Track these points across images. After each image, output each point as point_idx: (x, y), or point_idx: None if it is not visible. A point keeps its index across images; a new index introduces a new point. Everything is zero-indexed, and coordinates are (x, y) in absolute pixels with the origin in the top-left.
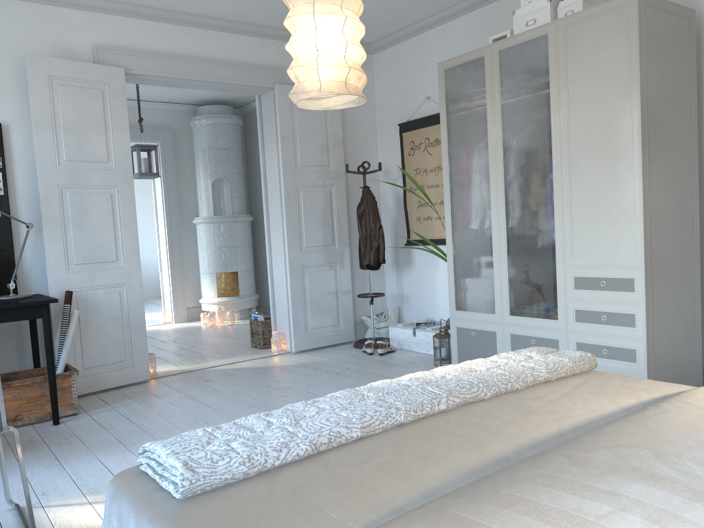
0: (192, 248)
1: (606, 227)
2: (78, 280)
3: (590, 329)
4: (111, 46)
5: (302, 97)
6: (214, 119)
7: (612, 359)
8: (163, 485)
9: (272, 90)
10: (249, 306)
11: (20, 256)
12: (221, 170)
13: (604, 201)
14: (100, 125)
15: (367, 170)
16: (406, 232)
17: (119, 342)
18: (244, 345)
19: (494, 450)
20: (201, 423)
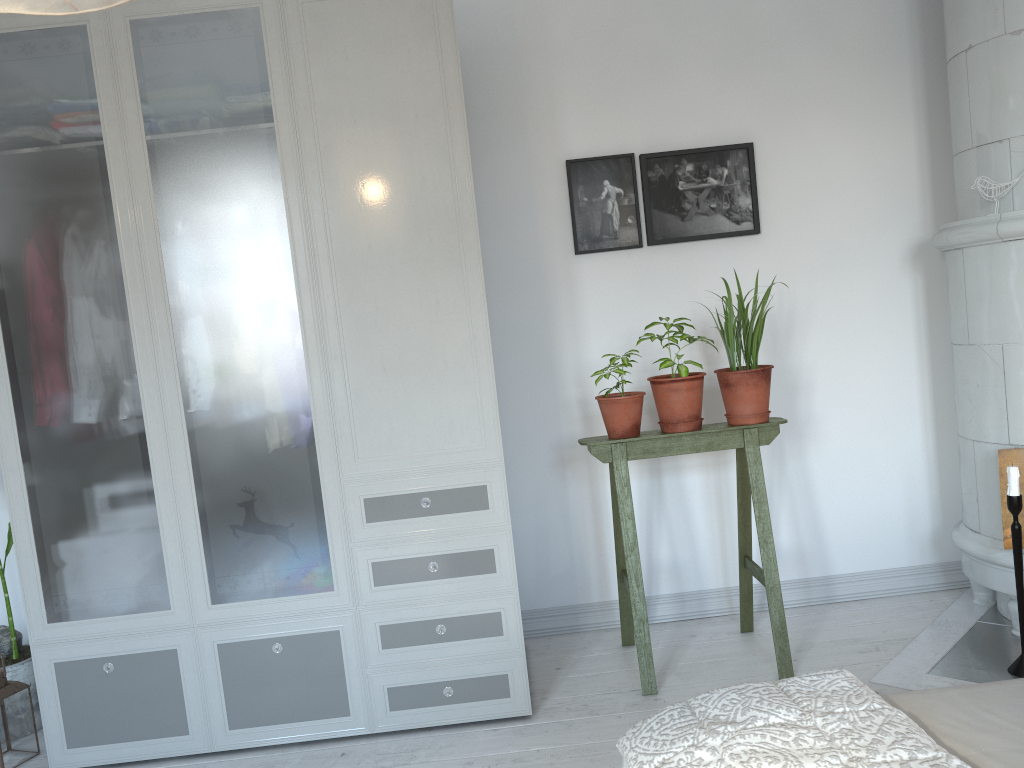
0: None
1: (423, 396)
2: None
3: (408, 594)
4: None
5: None
6: None
7: (457, 641)
8: None
9: None
10: None
11: None
12: None
13: (416, 348)
14: None
15: None
16: None
17: None
18: None
19: None
20: None
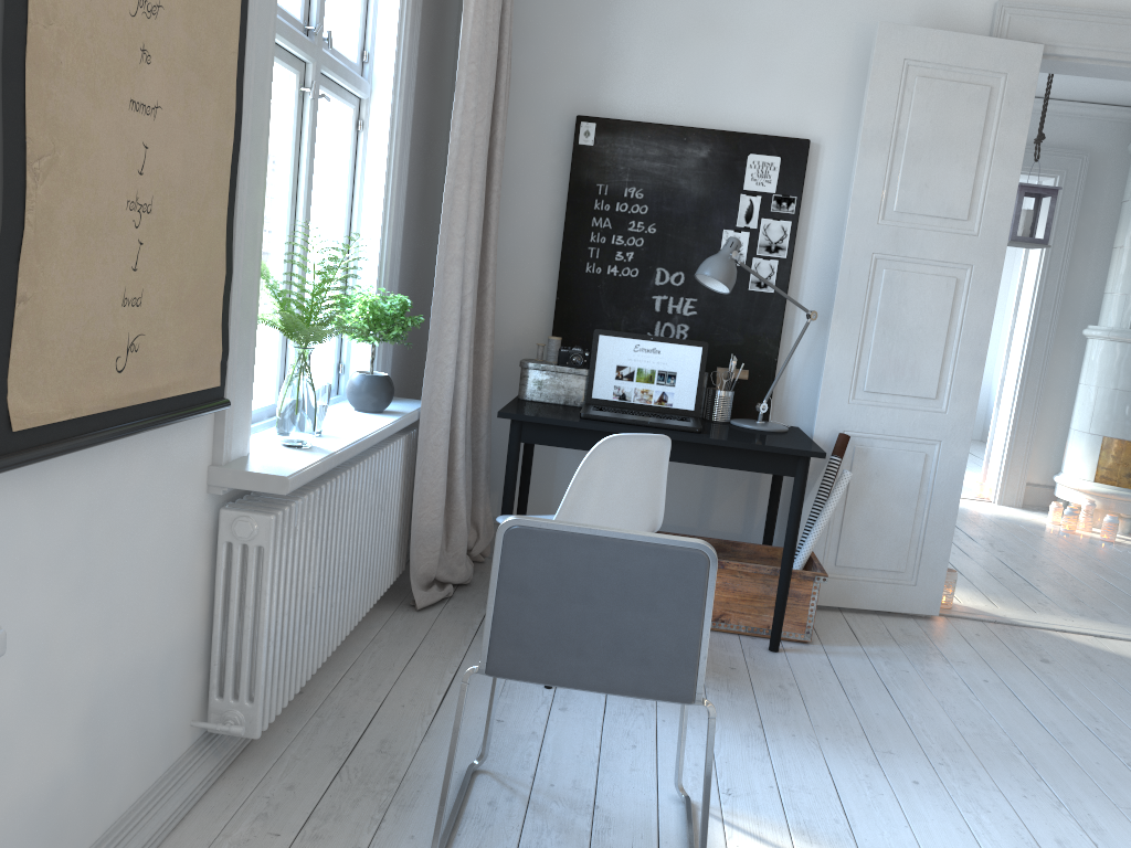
0: (1066, 379)
1: None
2: (863, 418)
3: None
4: (1030, 2)
5: None
6: None
7: None
8: None
9: None
10: None
11: (786, 362)
12: None
13: None
14: (969, 152)
15: None
16: None
17: (901, 539)
18: (1130, 600)
19: None
20: (1021, 763)
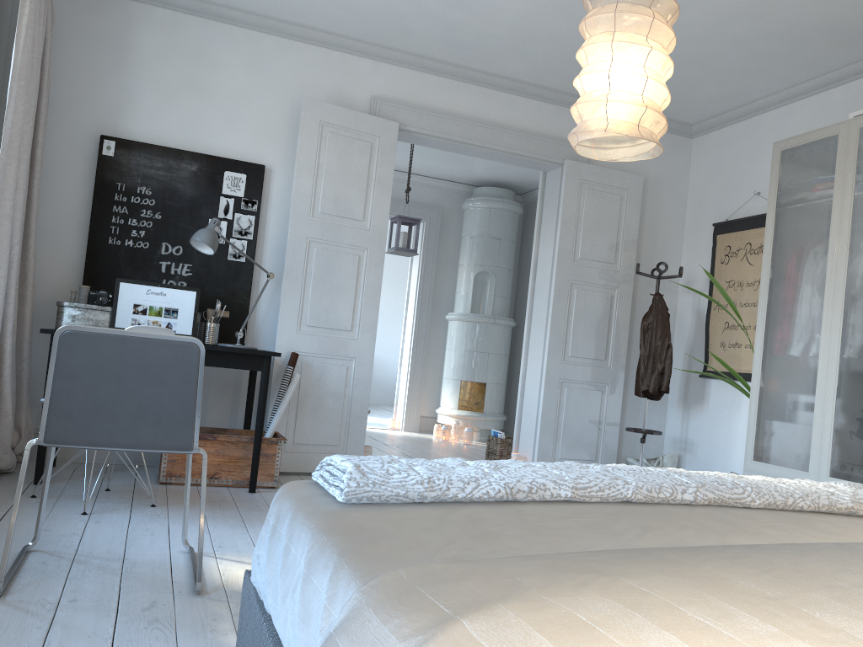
0: (439, 348)
1: None
2: (307, 343)
3: None
4: (390, 99)
5: (582, 138)
6: (491, 202)
7: None
8: (330, 491)
9: (560, 166)
10: (493, 427)
11: (255, 305)
12: (487, 261)
13: None
14: (362, 180)
15: (663, 273)
16: (704, 360)
17: (335, 423)
18: None
19: (743, 543)
20: None
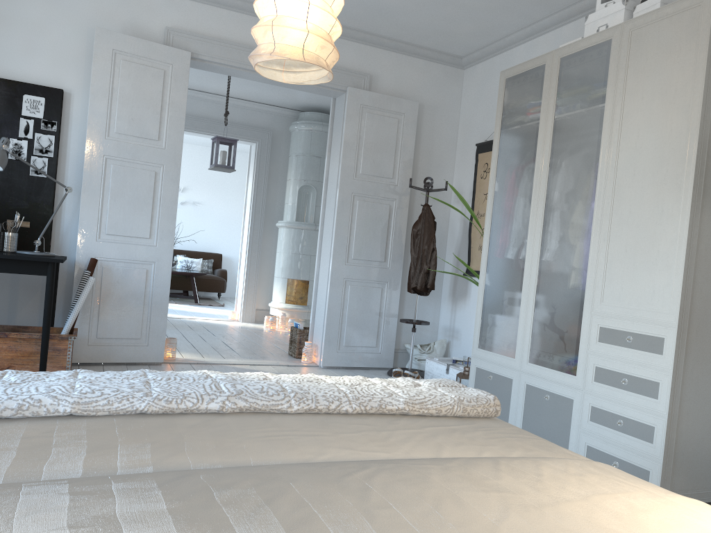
0: (272, 251)
1: (642, 271)
2: (107, 250)
3: (608, 393)
4: (184, 30)
5: (255, 61)
6: (312, 125)
7: (626, 434)
8: None
9: (345, 93)
10: None
11: (53, 216)
12: (310, 177)
13: (644, 240)
14: (156, 104)
15: (429, 186)
16: (467, 261)
17: (137, 319)
18: (282, 352)
19: (185, 461)
20: None
